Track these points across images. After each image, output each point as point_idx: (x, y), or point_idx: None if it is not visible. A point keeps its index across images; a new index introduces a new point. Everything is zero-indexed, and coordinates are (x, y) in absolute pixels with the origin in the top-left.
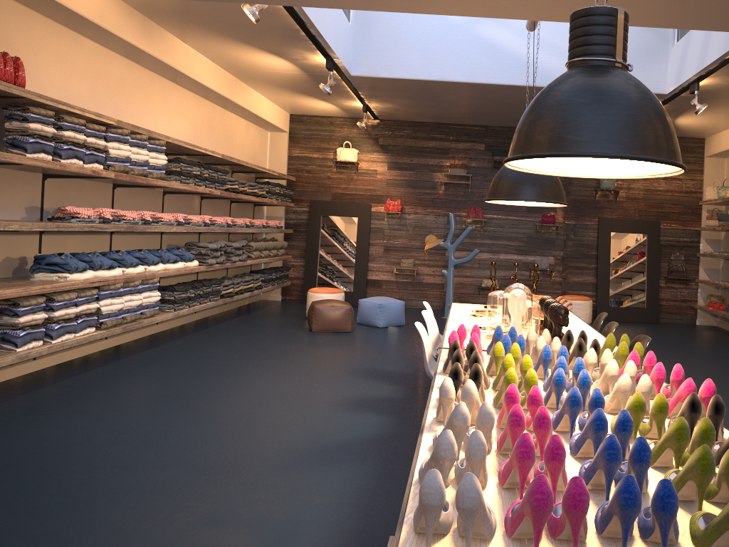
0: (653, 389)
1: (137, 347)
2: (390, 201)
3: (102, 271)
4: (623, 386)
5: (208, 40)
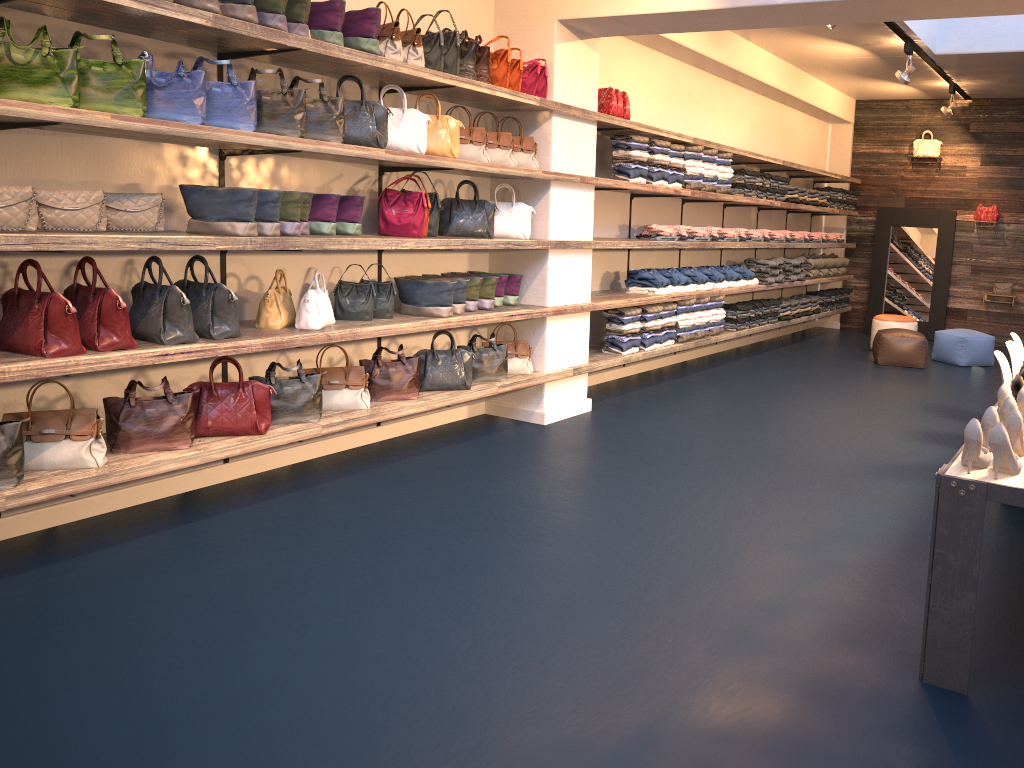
0: None
1: (701, 364)
2: (982, 207)
3: (679, 287)
4: None
5: (773, 36)
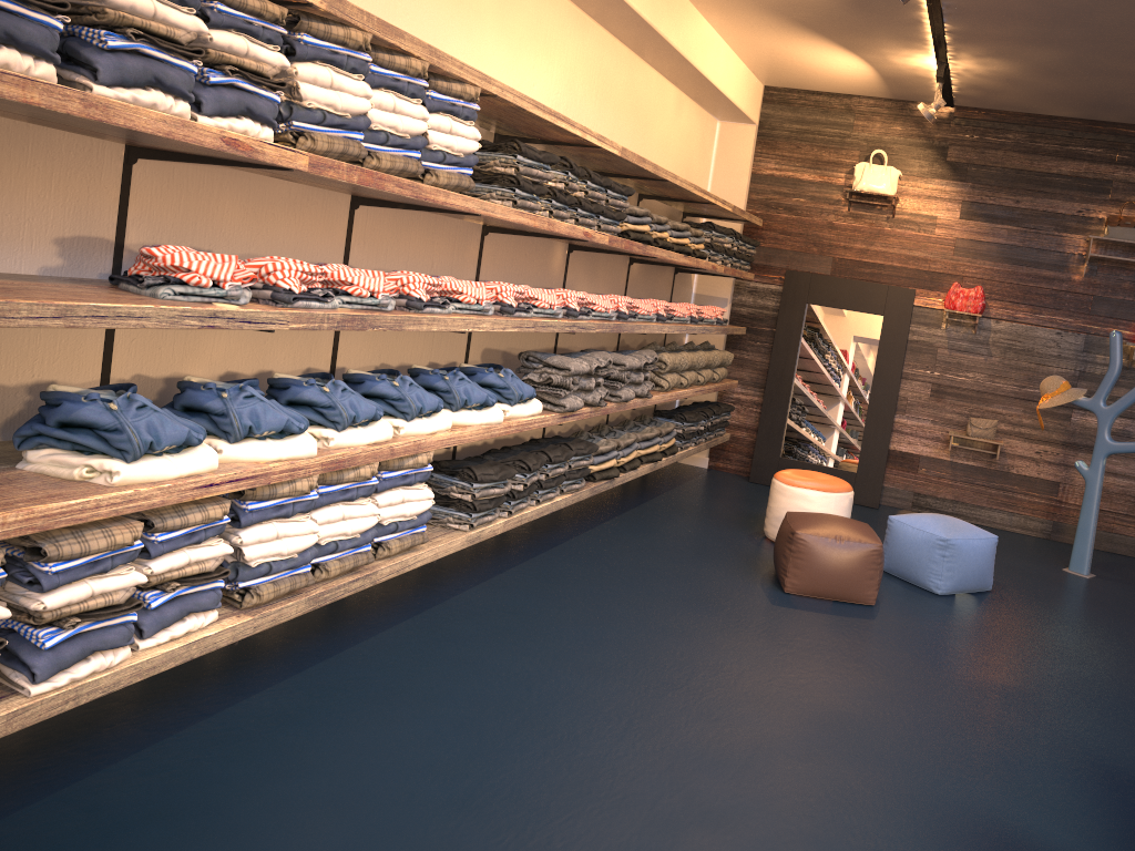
0: None
1: (376, 607)
2: (959, 287)
3: (256, 445)
4: None
5: None
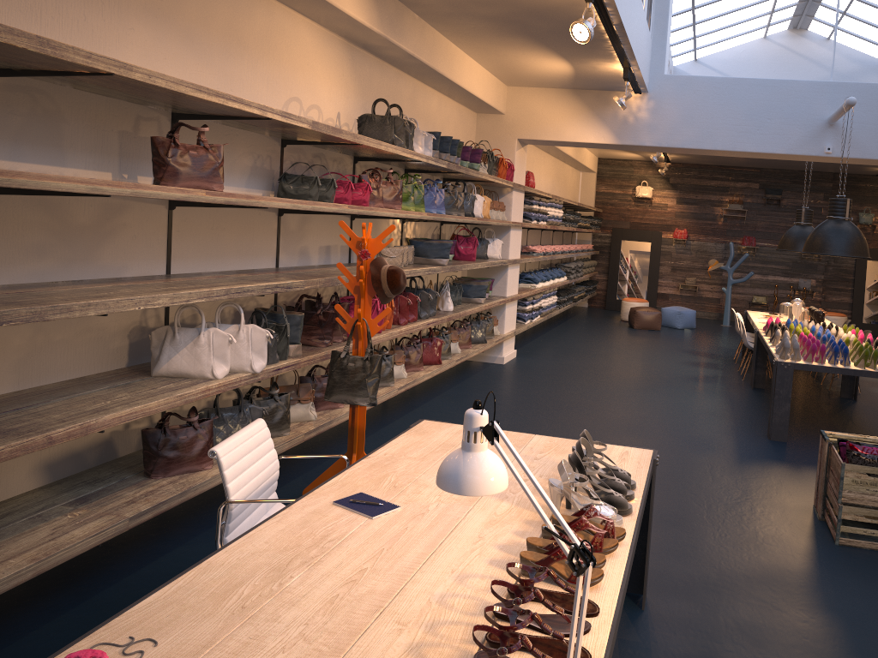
0: None
1: (537, 330)
2: (678, 230)
3: (542, 283)
4: (844, 337)
5: None
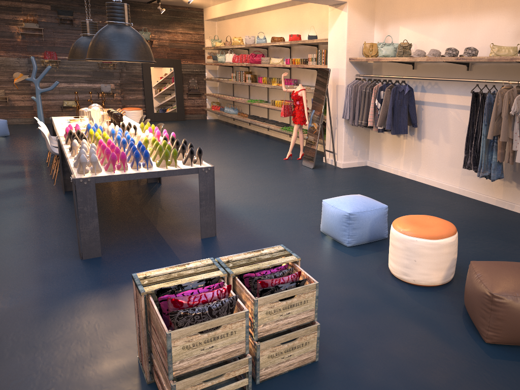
0: (157, 139)
1: None
2: None
3: None
4: (143, 137)
5: None
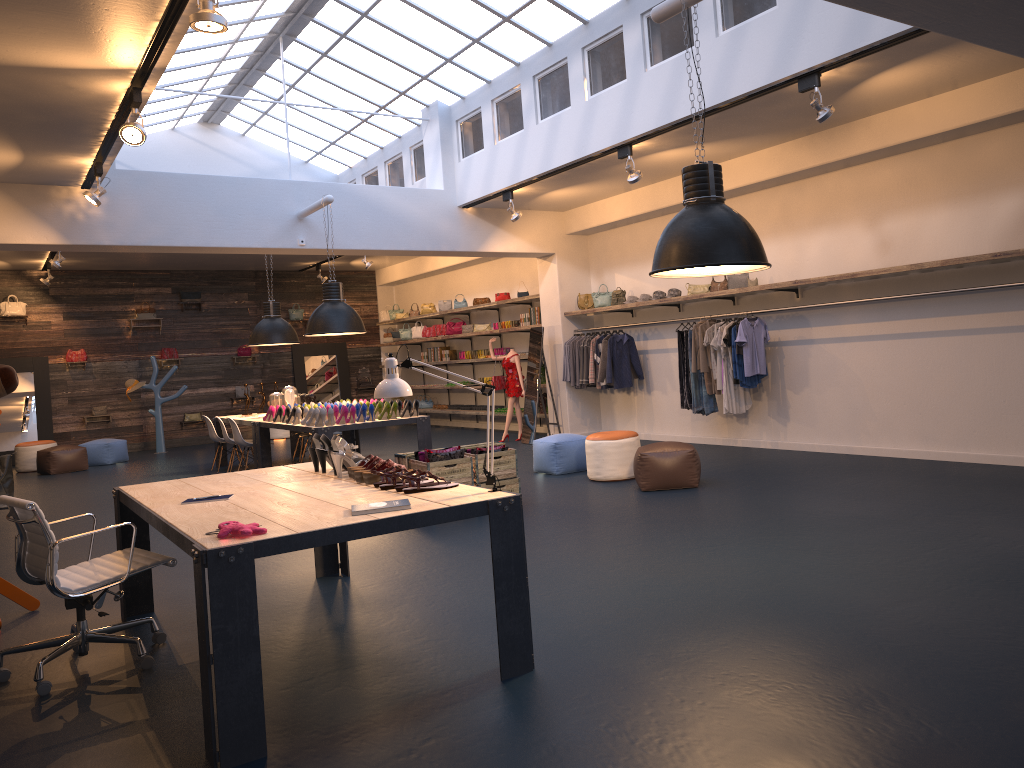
0: None
1: None
2: (72, 351)
3: None
4: (354, 405)
5: None
